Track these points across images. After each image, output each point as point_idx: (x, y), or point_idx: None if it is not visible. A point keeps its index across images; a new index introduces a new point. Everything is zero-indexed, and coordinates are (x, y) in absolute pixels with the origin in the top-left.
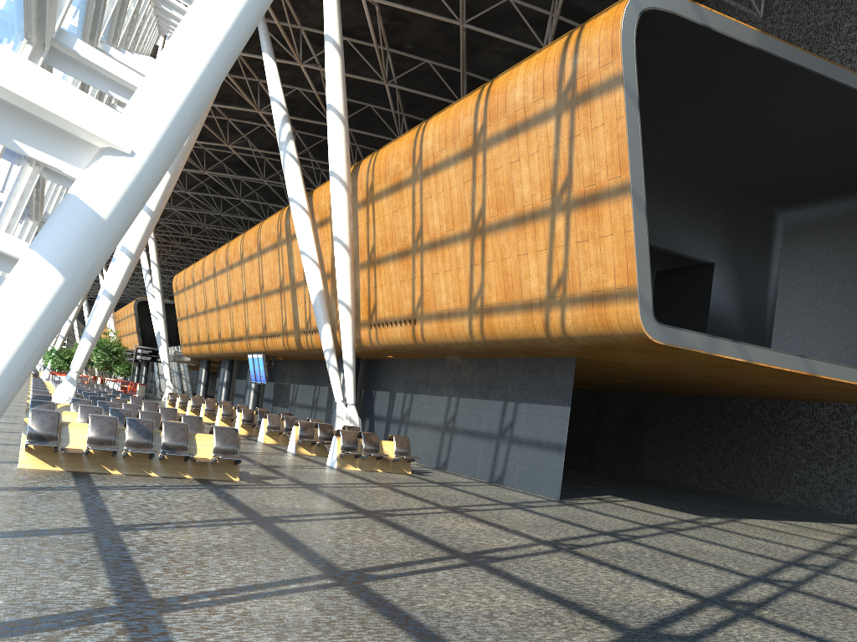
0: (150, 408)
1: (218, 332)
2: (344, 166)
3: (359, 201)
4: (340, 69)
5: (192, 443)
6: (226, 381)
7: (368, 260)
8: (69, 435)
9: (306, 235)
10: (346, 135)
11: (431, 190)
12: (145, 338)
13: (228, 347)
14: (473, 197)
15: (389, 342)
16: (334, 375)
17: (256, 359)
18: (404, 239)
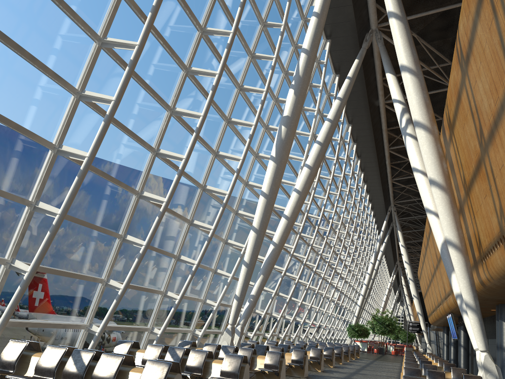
0: (297, 354)
1: (433, 302)
2: (424, 113)
3: (448, 140)
4: (404, 33)
5: (124, 378)
6: (452, 341)
7: (464, 192)
8: (29, 365)
9: (427, 194)
10: (421, 86)
11: (474, 73)
12: (425, 317)
13: (438, 312)
14: (500, 36)
15: (497, 273)
16: (468, 321)
17: (449, 318)
18: (474, 149)
